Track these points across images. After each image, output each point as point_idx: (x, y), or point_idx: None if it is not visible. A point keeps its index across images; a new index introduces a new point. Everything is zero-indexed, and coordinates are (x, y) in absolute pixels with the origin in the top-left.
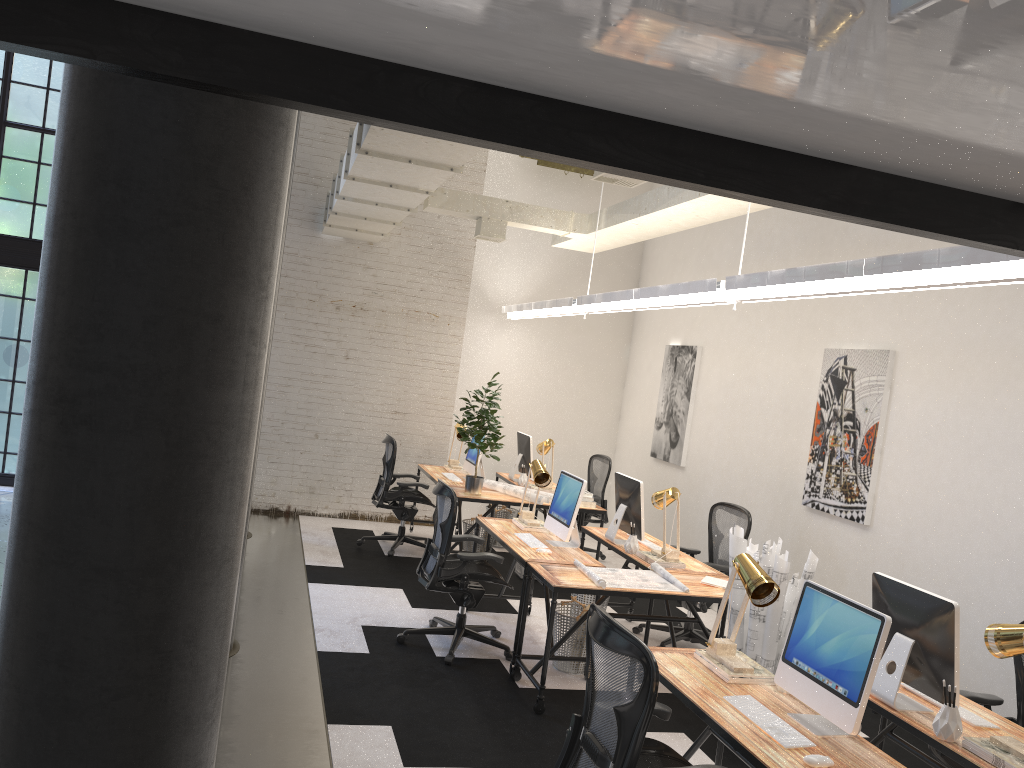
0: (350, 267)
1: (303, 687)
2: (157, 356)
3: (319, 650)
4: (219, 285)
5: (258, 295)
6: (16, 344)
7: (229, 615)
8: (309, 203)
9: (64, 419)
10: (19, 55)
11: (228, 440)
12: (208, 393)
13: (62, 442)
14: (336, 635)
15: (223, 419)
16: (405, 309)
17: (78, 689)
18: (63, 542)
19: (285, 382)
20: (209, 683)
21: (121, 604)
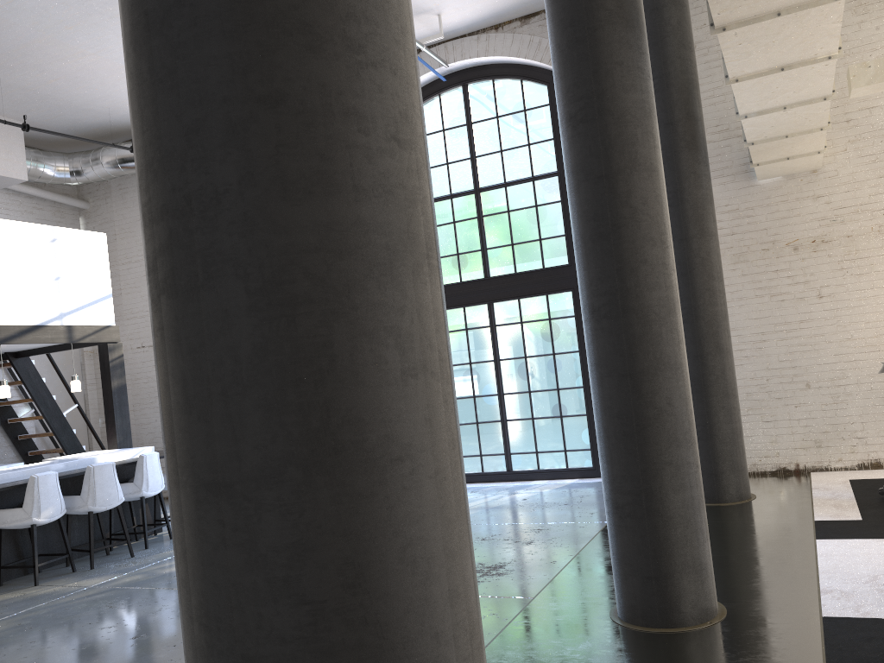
0: (797, 203)
1: (800, 661)
2: (209, 174)
3: (824, 615)
4: (270, 52)
5: (348, 59)
6: (524, 361)
7: (435, 546)
8: (737, 156)
9: (152, 295)
10: (476, 135)
11: (346, 275)
12: (290, 209)
13: (156, 325)
14: (848, 597)
15: (326, 244)
16: (875, 226)
17: (220, 658)
18: (175, 454)
19: (759, 338)
20: (414, 652)
21: (241, 532)
